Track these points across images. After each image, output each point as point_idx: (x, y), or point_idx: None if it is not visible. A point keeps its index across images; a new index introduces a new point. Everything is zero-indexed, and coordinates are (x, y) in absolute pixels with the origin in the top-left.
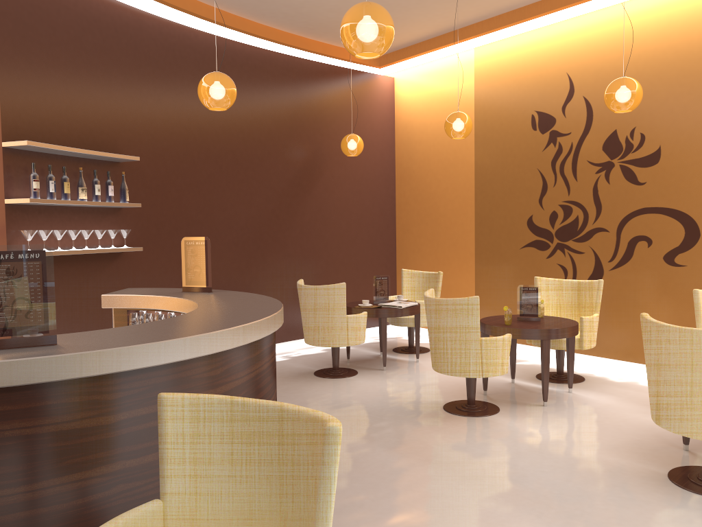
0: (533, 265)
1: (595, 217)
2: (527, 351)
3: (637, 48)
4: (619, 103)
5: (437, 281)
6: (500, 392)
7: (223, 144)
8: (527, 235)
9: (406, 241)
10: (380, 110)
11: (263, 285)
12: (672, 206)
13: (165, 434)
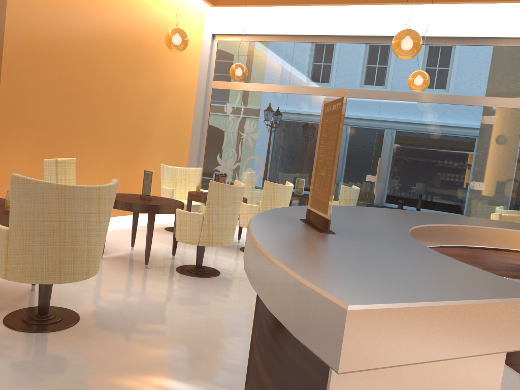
0: None
1: None
2: None
3: None
4: None
5: None
6: None
7: None
8: None
9: None
10: None
11: None
12: None
13: None
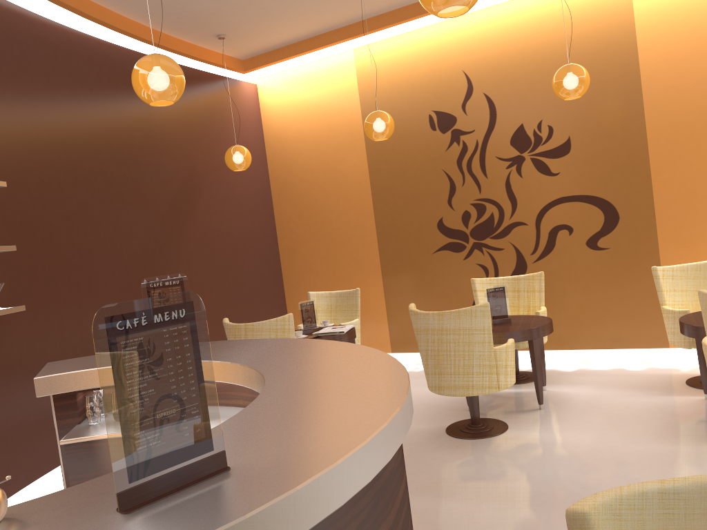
0: (450, 269)
1: (511, 212)
2: None
3: (534, 43)
4: (573, 89)
5: (356, 299)
6: (482, 405)
7: (91, 163)
8: (439, 238)
9: (293, 263)
10: (248, 120)
11: None
12: (589, 193)
13: None
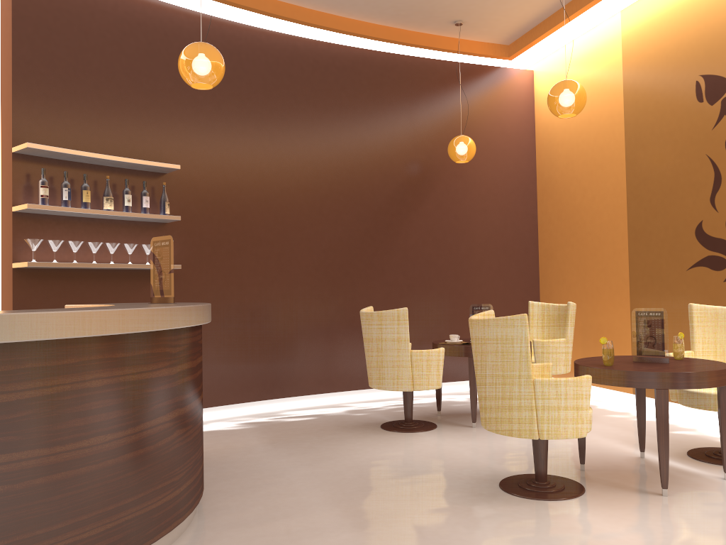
0: (706, 293)
1: None
2: (704, 418)
3: None
4: None
5: (565, 315)
6: (609, 469)
7: (300, 155)
8: (696, 249)
9: (549, 270)
10: (513, 110)
11: (353, 317)
12: None
13: None
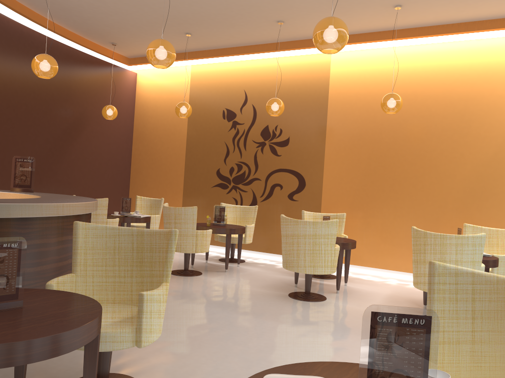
0: (218, 198)
1: (254, 172)
2: (211, 249)
3: (281, 83)
4: (273, 111)
5: (160, 204)
6: (200, 266)
7: (19, 98)
8: (216, 179)
9: (137, 179)
10: (126, 92)
11: None
12: (293, 169)
13: (78, 240)
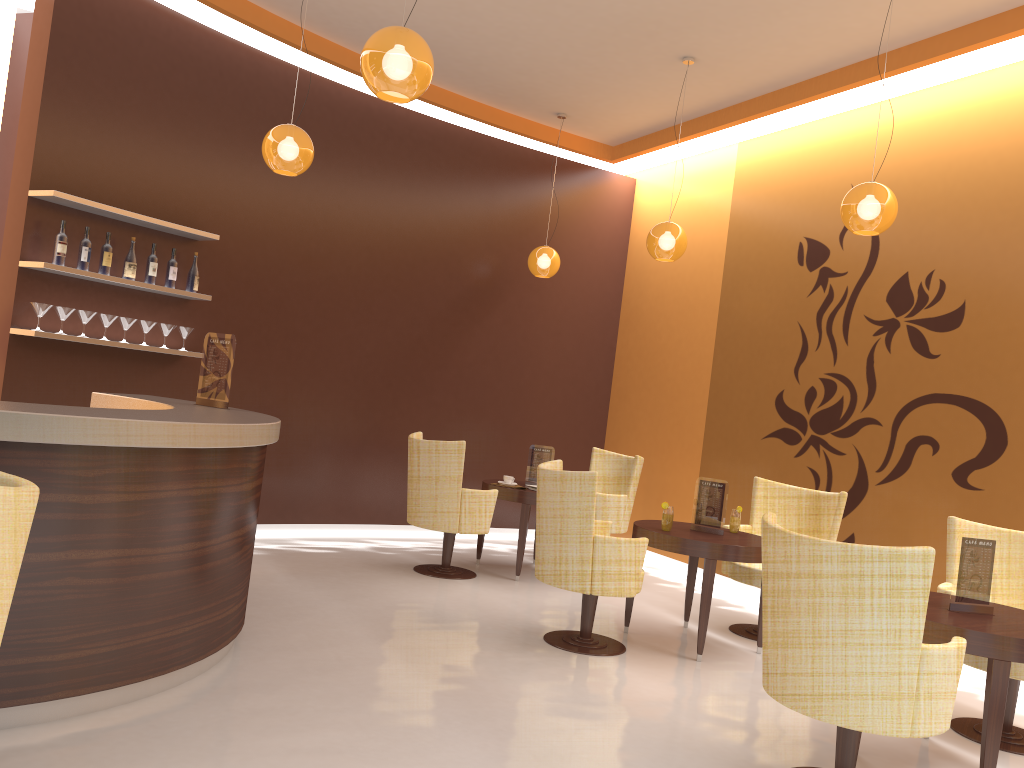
0: (776, 466)
1: (865, 402)
2: (755, 597)
3: (948, 153)
4: (856, 219)
5: (631, 469)
6: (651, 634)
7: (356, 238)
8: (773, 419)
9: (620, 413)
10: (607, 221)
11: (389, 439)
12: (973, 395)
13: None
